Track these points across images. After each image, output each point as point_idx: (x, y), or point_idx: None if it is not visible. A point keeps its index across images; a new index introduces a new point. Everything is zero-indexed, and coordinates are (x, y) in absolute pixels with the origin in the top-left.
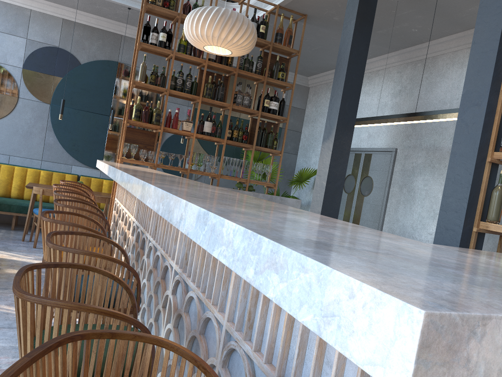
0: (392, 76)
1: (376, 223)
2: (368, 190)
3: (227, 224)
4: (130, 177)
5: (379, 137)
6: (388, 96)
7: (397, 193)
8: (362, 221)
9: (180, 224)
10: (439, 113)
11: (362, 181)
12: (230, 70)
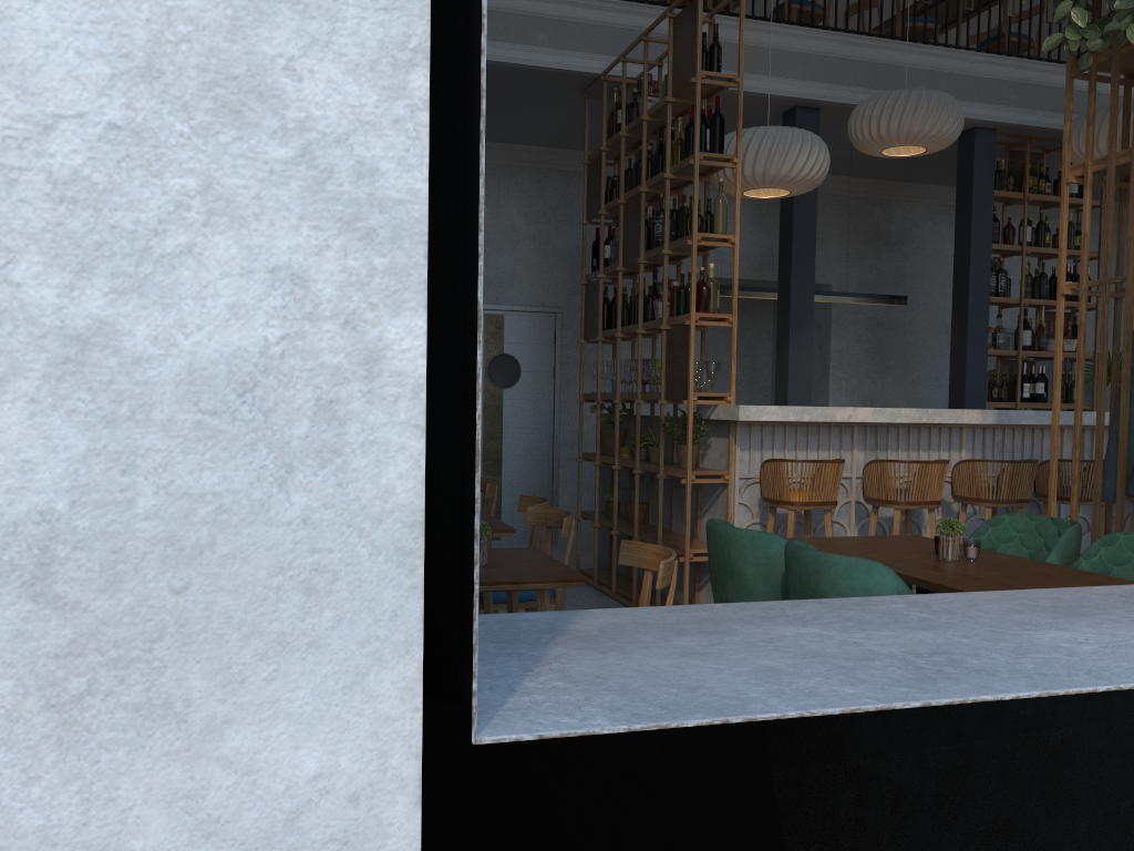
0: (521, 184)
1: (543, 429)
2: (509, 378)
3: None
4: None
5: (513, 286)
6: (519, 218)
7: (577, 377)
8: (510, 431)
9: None
10: (822, 294)
11: (488, 364)
12: (658, 201)
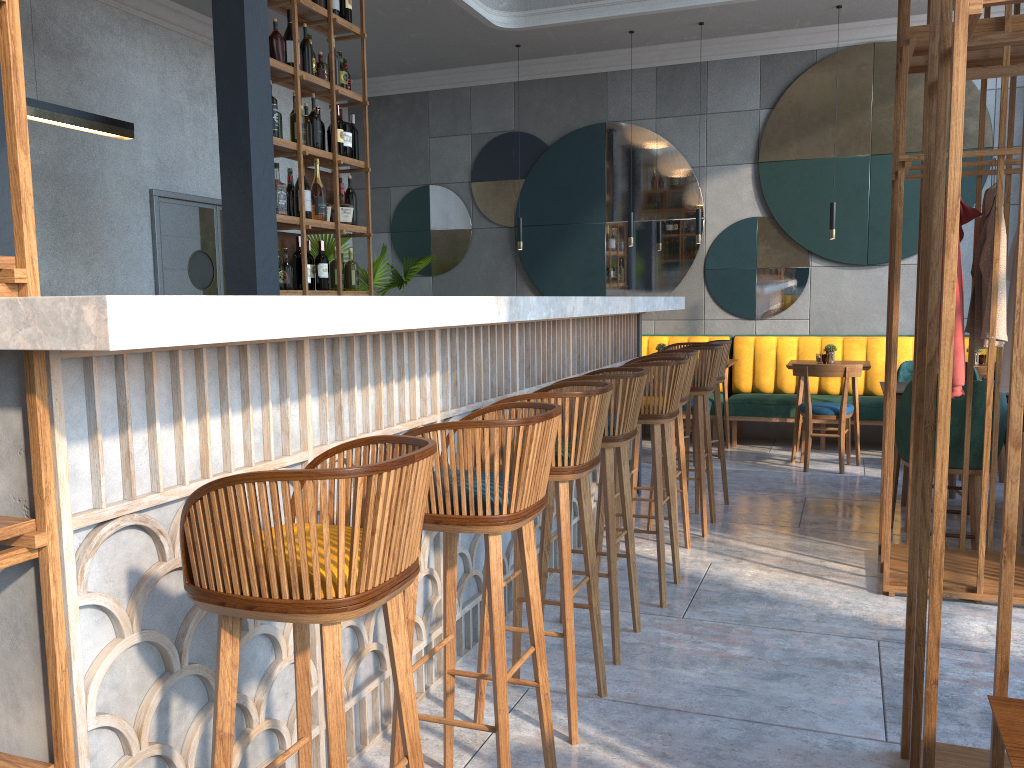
0: None
1: None
2: None
3: (670, 298)
4: (610, 299)
5: None
6: None
7: None
8: None
9: (659, 308)
10: None
11: None
12: None
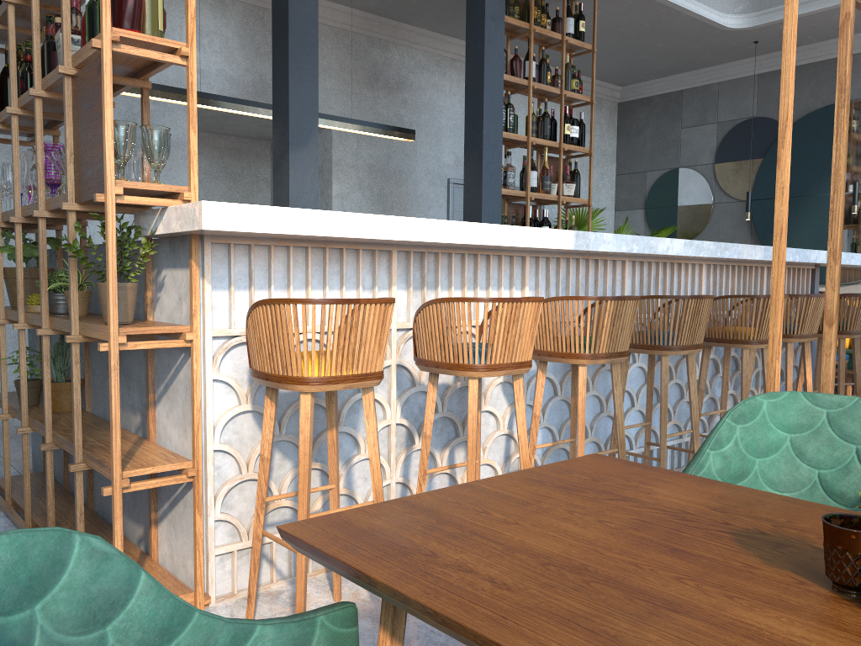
0: None
1: None
2: None
3: None
4: (727, 245)
5: None
6: None
7: None
8: None
9: (816, 260)
10: (325, 118)
11: None
12: None
